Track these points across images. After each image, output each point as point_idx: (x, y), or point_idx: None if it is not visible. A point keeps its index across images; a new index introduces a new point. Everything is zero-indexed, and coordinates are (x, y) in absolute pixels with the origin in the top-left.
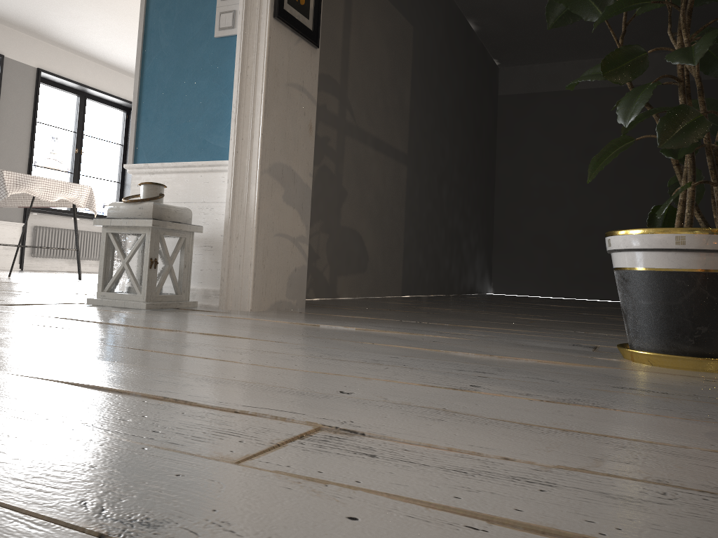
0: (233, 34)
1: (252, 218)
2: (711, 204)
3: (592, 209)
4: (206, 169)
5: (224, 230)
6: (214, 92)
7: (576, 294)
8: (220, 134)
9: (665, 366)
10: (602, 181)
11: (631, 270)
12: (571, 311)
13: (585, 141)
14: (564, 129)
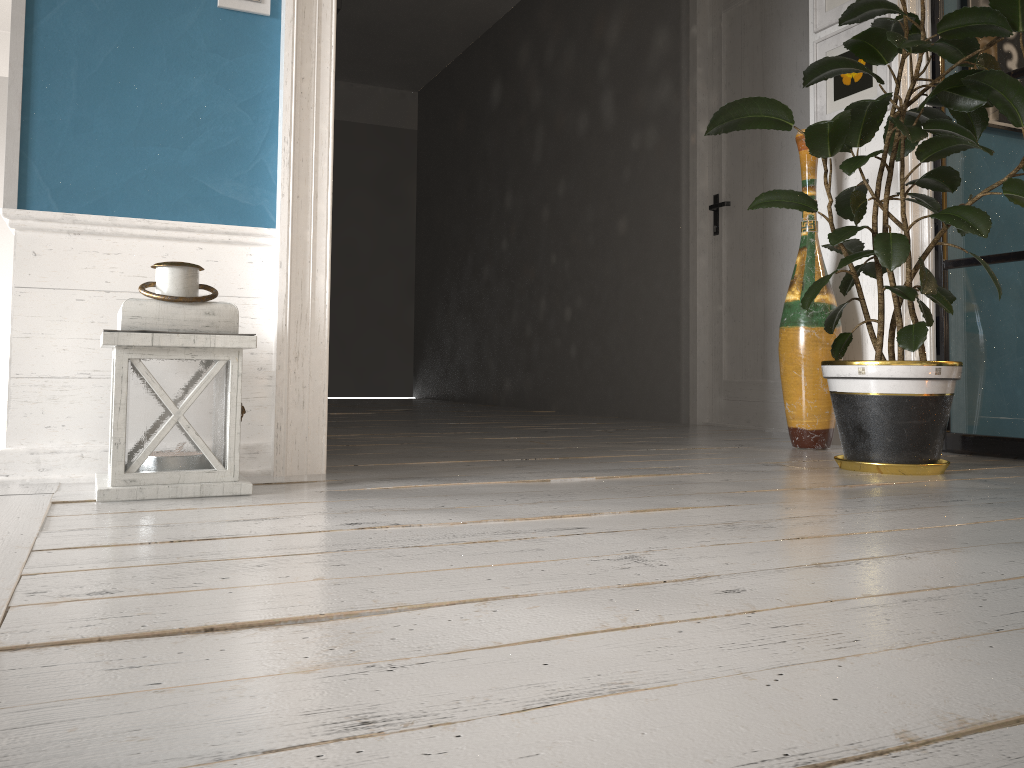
0: (258, 13)
1: (321, 326)
2: (398, 277)
3: None
4: (217, 238)
5: (277, 345)
6: (221, 103)
7: None
8: (238, 179)
9: (916, 473)
10: None
11: (889, 396)
12: (419, 421)
13: None
14: None
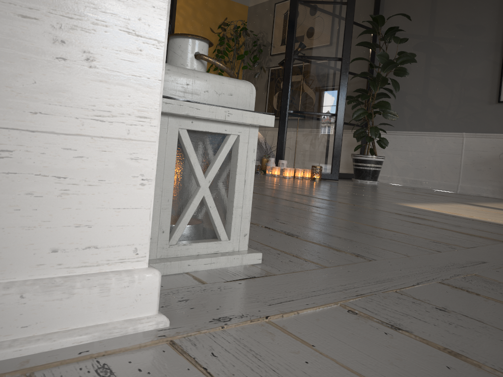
0: None
1: None
2: None
3: None
4: None
5: None
6: None
7: None
8: None
9: None
10: None
11: None
12: None
13: None
14: None
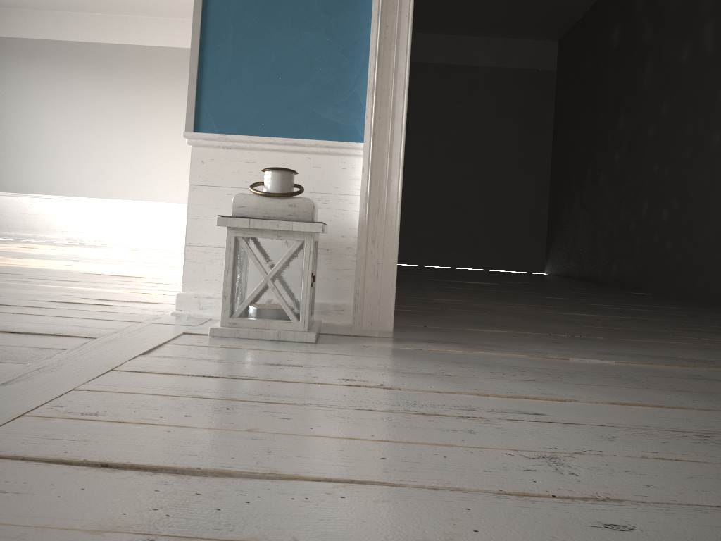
0: None
1: (393, 217)
2: (537, 182)
3: (437, 180)
4: (320, 150)
5: (358, 231)
6: (328, 50)
7: (420, 261)
8: (337, 106)
9: None
10: (448, 155)
11: None
12: (523, 293)
13: (434, 115)
14: (416, 101)
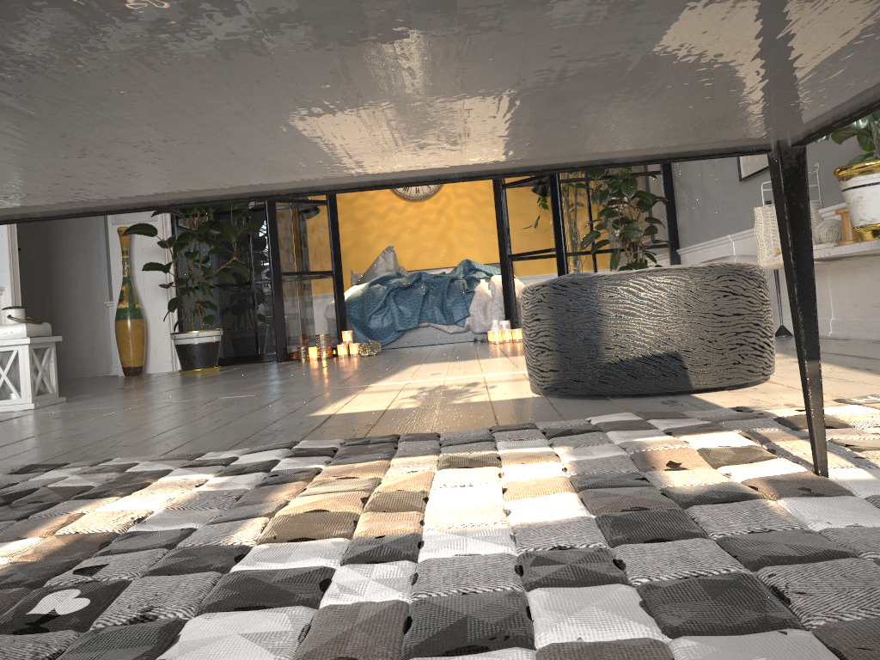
0: None
1: None
2: None
3: None
4: None
5: None
6: None
7: None
8: None
9: (215, 370)
10: None
11: (207, 343)
12: None
13: None
14: None
